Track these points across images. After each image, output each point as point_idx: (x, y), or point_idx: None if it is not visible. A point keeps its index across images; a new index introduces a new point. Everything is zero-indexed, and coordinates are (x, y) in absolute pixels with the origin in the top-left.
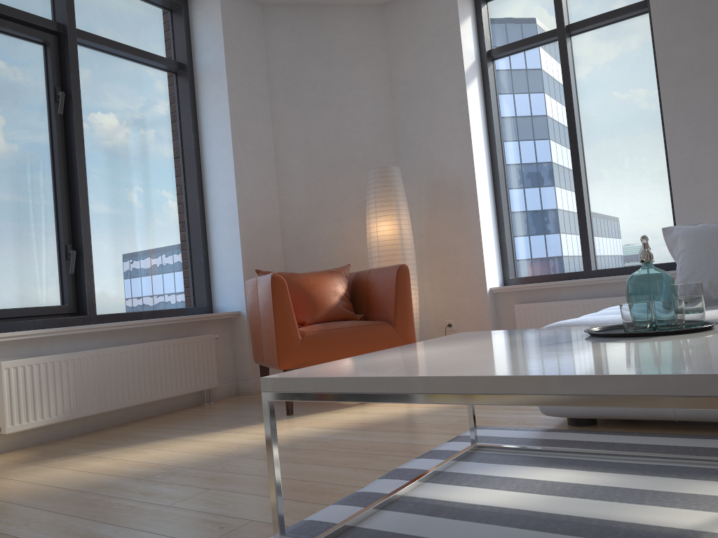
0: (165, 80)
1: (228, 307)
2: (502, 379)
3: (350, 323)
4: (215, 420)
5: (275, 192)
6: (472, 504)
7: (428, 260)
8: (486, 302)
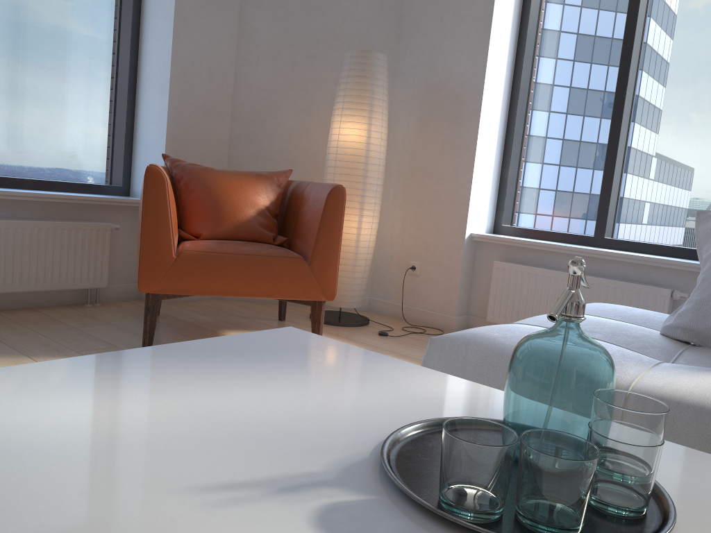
0: None
1: None
2: None
3: (253, 248)
4: (58, 336)
5: (232, 61)
6: None
7: (406, 182)
8: (461, 251)
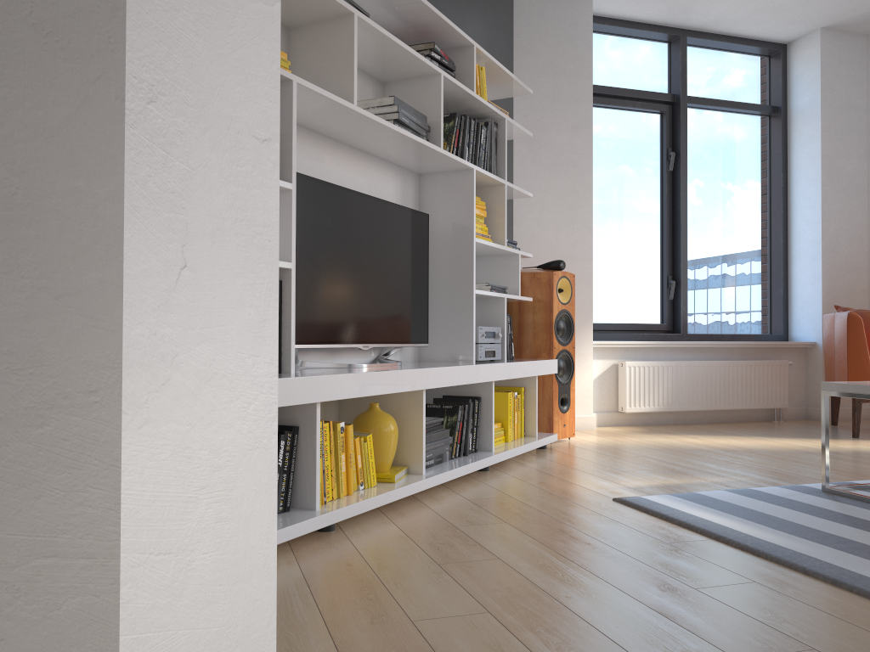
0: (758, 124)
1: (803, 337)
2: None
3: None
4: (784, 432)
5: (865, 227)
6: None
7: None
8: None
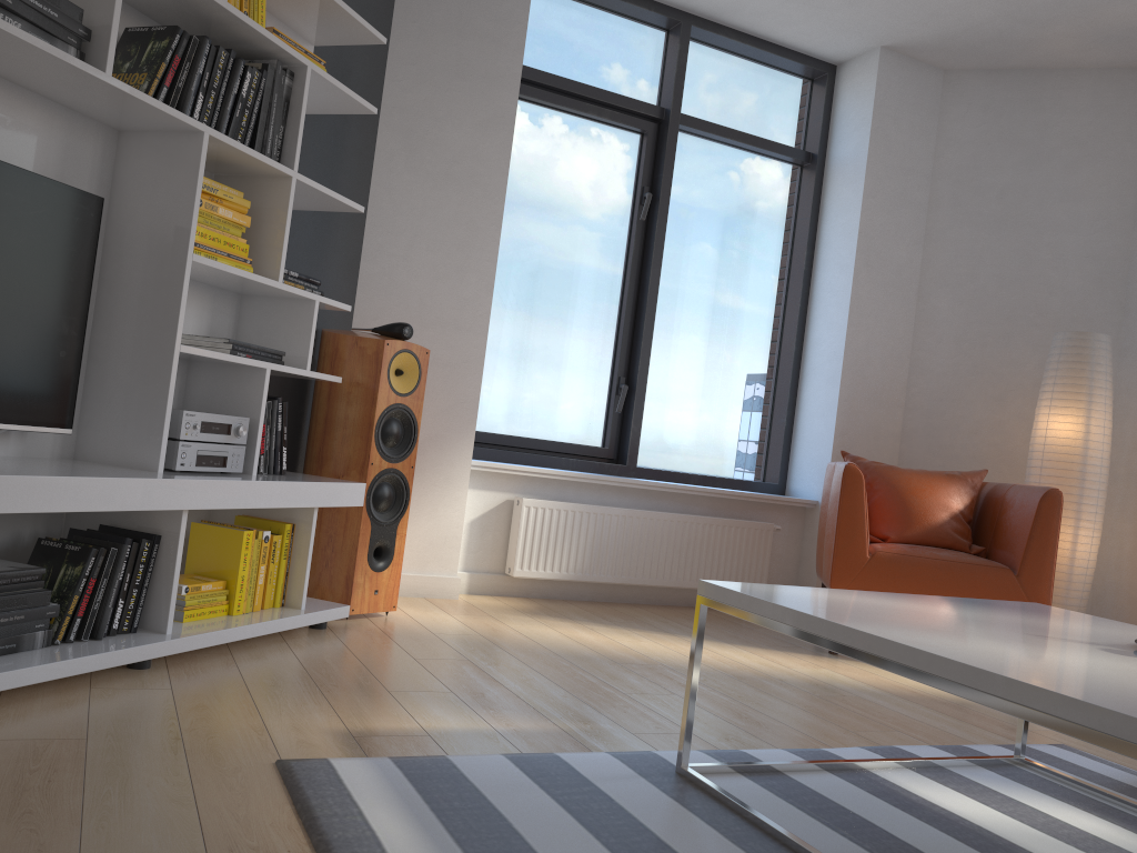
0: (785, 175)
1: (804, 492)
2: (884, 641)
3: (950, 554)
4: (739, 632)
5: (907, 345)
6: (933, 803)
7: None
8: None
